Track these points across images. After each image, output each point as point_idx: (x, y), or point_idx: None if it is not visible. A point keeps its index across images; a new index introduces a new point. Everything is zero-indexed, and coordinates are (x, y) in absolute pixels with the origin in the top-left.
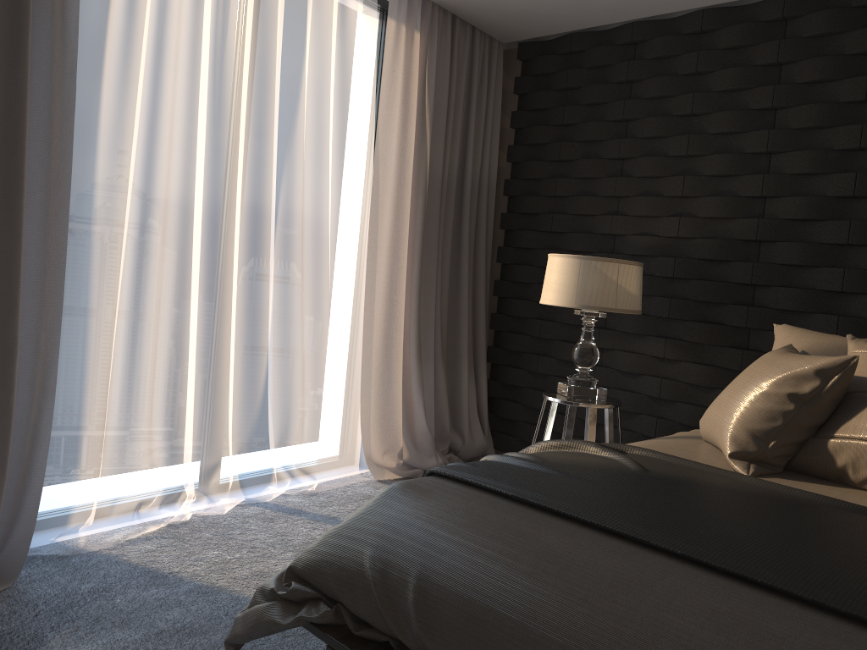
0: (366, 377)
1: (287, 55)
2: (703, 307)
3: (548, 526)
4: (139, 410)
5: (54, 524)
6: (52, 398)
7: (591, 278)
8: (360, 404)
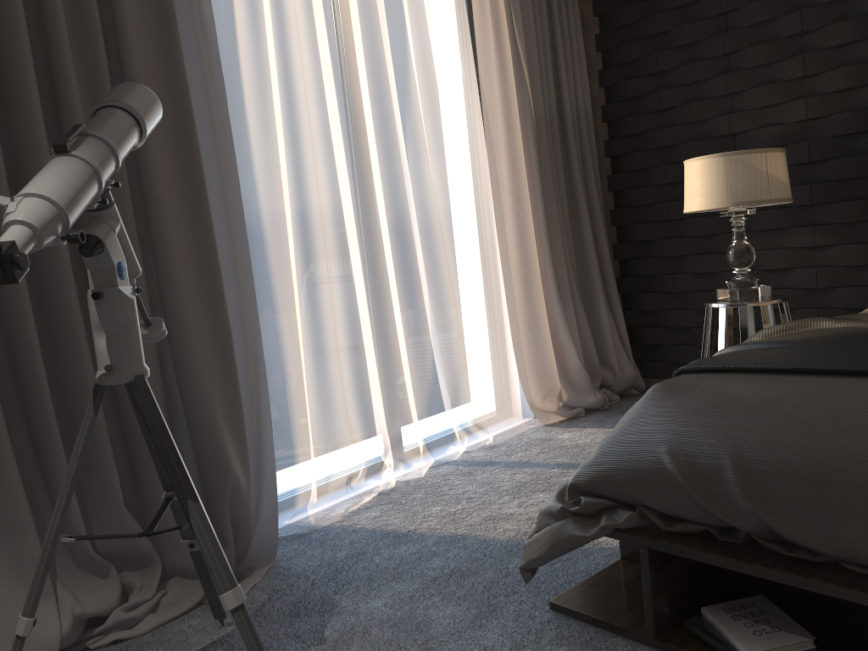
0: (514, 326)
1: (388, 14)
2: (848, 185)
3: (853, 385)
4: (333, 387)
5: (284, 507)
6: (265, 383)
7: (739, 173)
8: (512, 354)
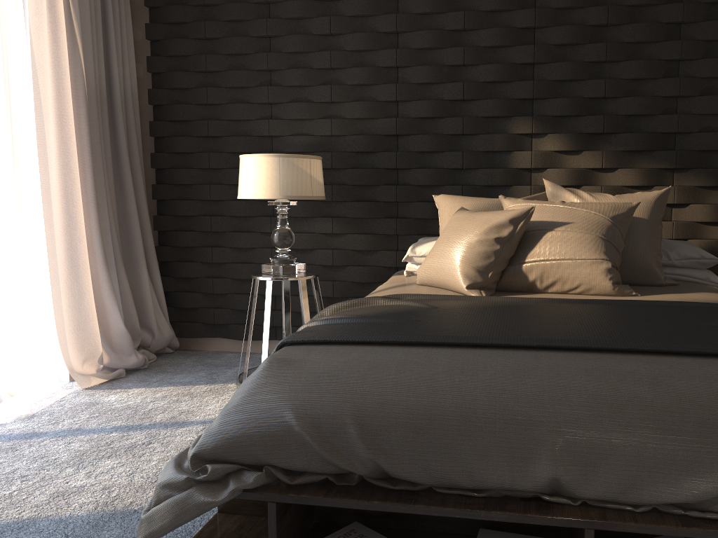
0: (56, 292)
1: None
2: (359, 190)
3: (432, 354)
4: None
5: None
6: None
7: (290, 172)
8: (52, 319)
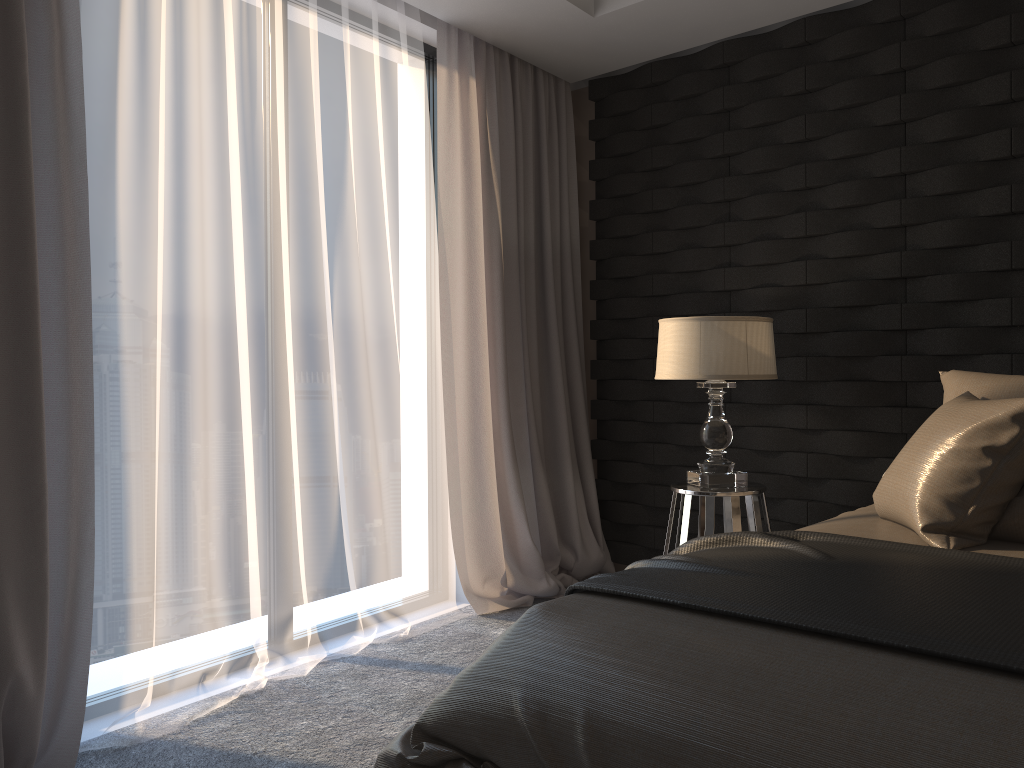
0: (454, 492)
1: (326, 119)
2: (846, 363)
3: (736, 635)
4: (193, 560)
5: (104, 710)
6: (91, 554)
7: (715, 341)
8: (450, 525)
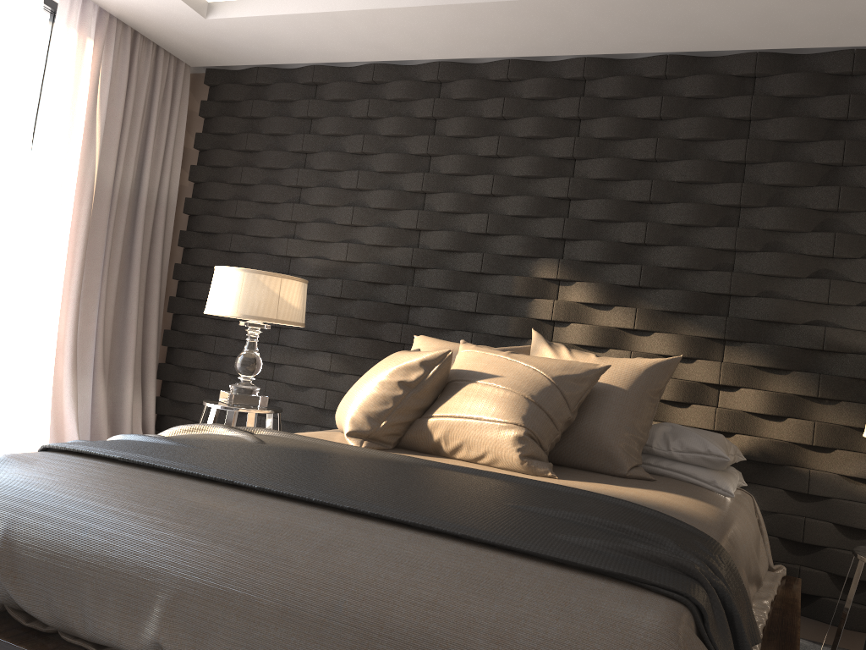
0: (7, 388)
1: None
2: (366, 325)
3: (146, 478)
4: None
5: None
6: None
7: (253, 289)
8: None
